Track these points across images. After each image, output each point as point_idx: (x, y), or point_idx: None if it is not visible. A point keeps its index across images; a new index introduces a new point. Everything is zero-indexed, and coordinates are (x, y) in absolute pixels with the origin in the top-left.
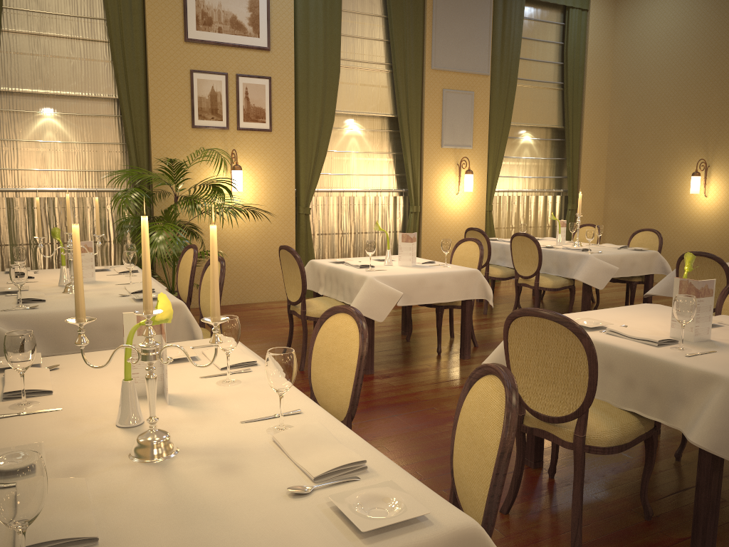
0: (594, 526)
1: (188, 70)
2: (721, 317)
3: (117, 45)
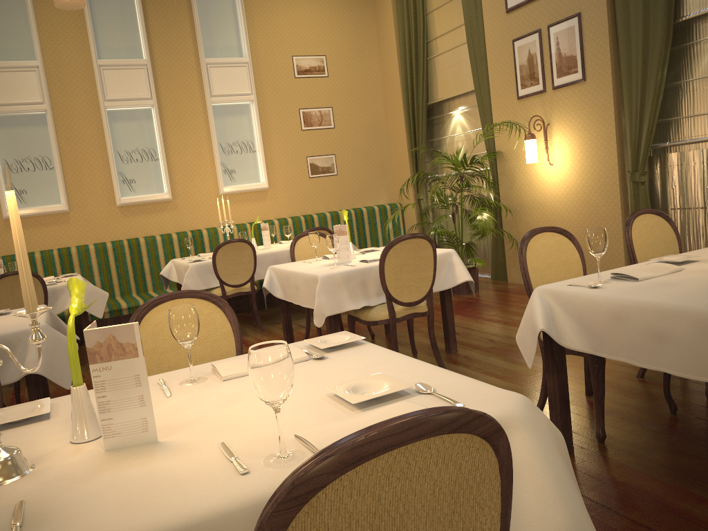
0: None
1: (511, 41)
2: None
3: (470, 42)
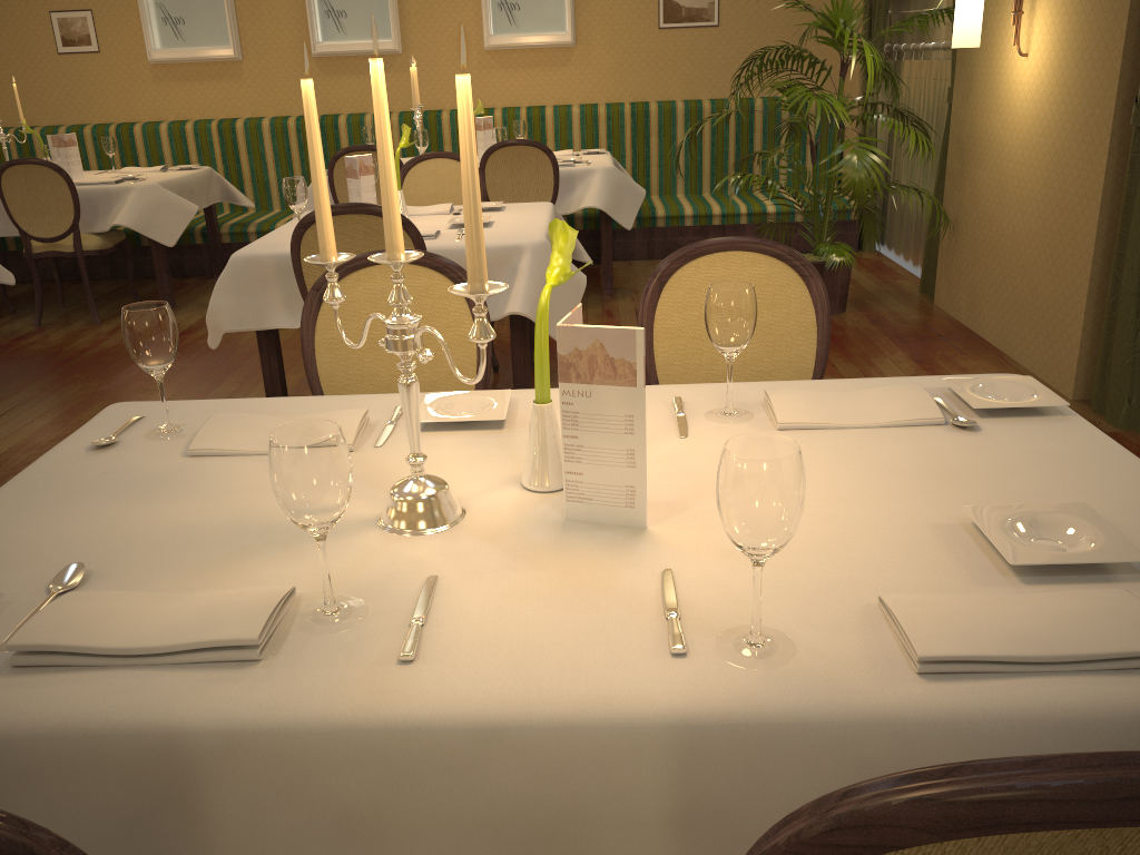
0: None
1: None
2: None
3: None
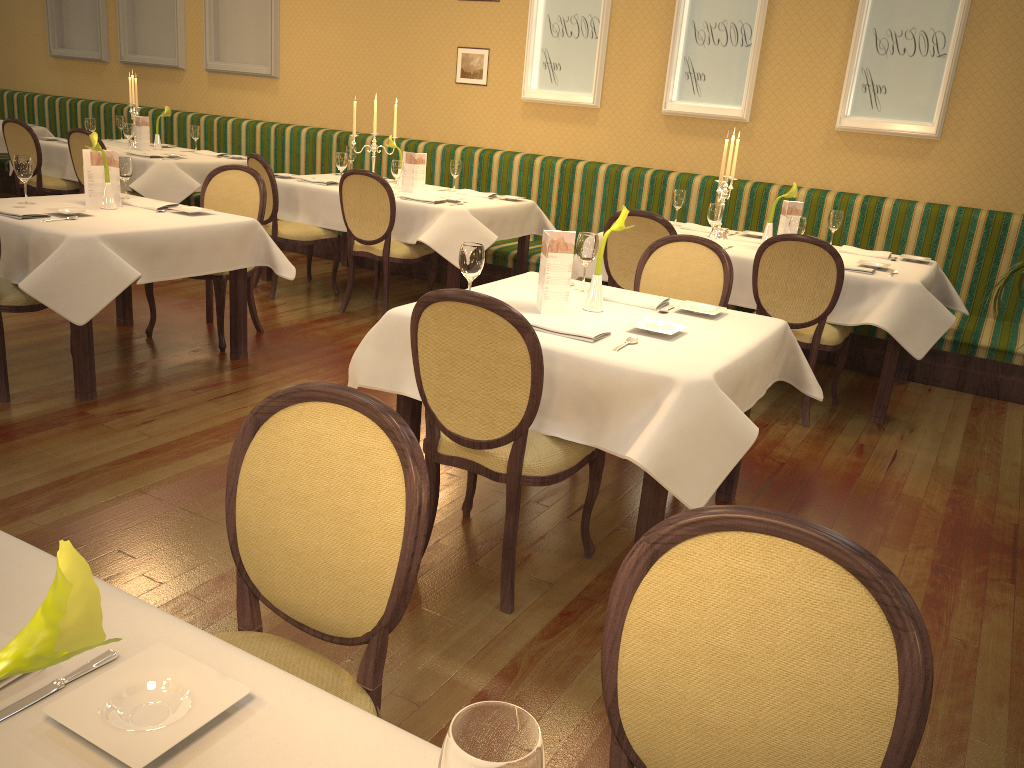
0: (194, 330)
1: None
2: (33, 213)
3: None
